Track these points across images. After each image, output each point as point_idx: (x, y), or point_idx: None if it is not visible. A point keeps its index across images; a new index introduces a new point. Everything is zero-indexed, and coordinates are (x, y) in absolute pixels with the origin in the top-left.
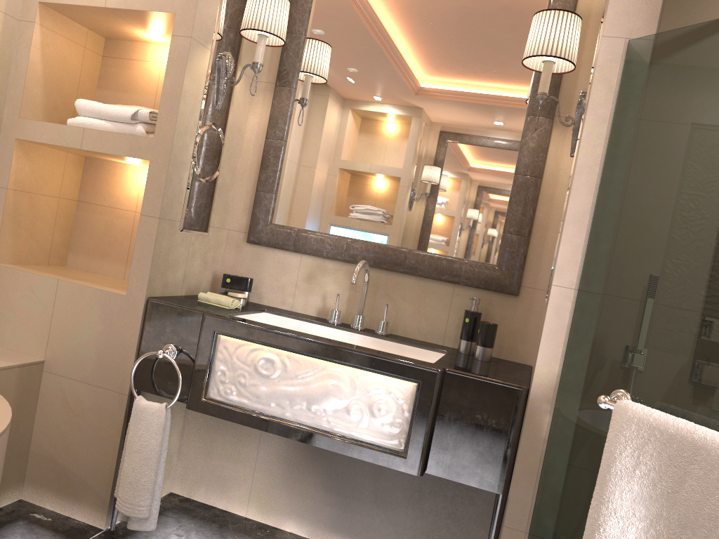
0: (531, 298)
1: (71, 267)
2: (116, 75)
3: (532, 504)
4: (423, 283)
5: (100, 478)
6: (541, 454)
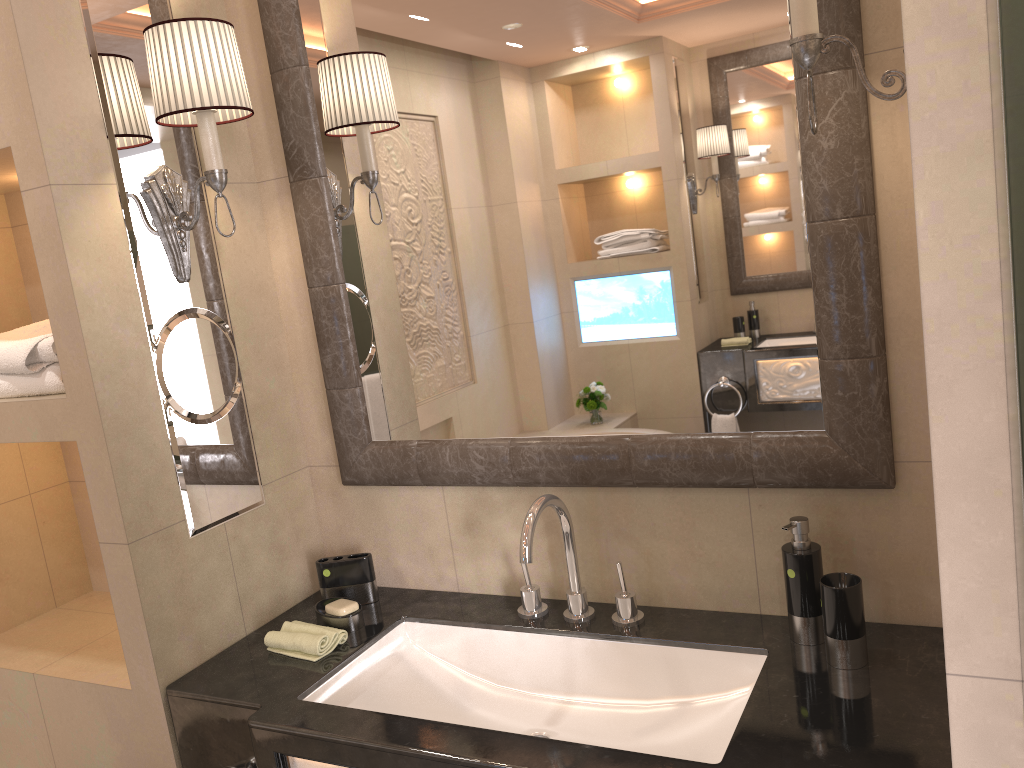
0: (926, 484)
1: (100, 592)
2: None
3: None
4: (683, 496)
5: None
6: None
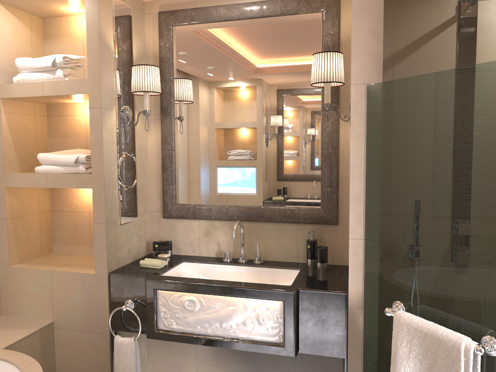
0: (346, 224)
1: (56, 253)
2: (59, 127)
3: (361, 369)
4: (278, 226)
5: None
6: (361, 339)
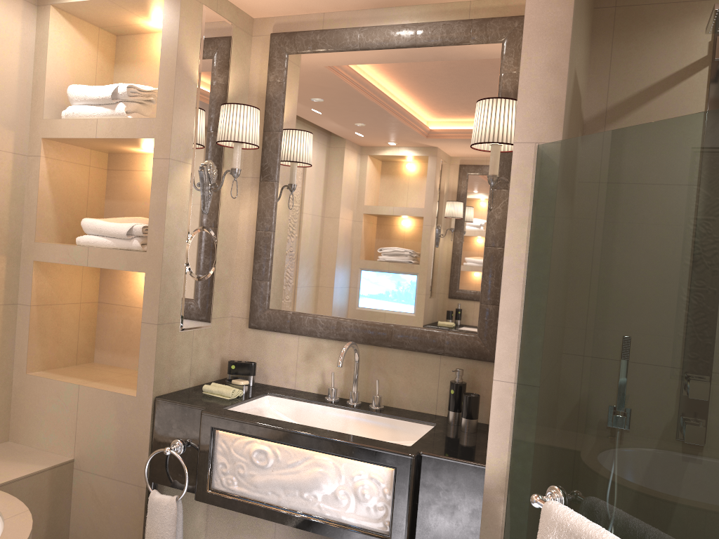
0: None
1: (98, 363)
2: (120, 185)
3: None
4: (412, 356)
5: None
6: None
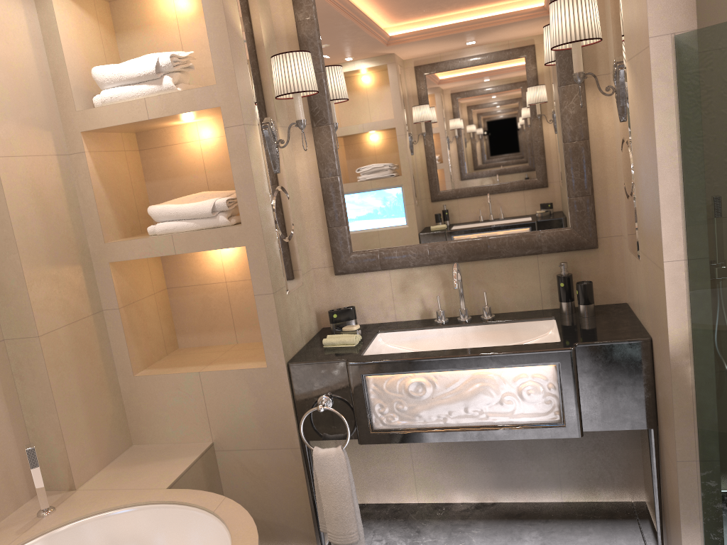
0: (609, 246)
1: (185, 348)
2: (160, 164)
3: (696, 438)
4: (508, 262)
5: (301, 520)
6: (692, 398)
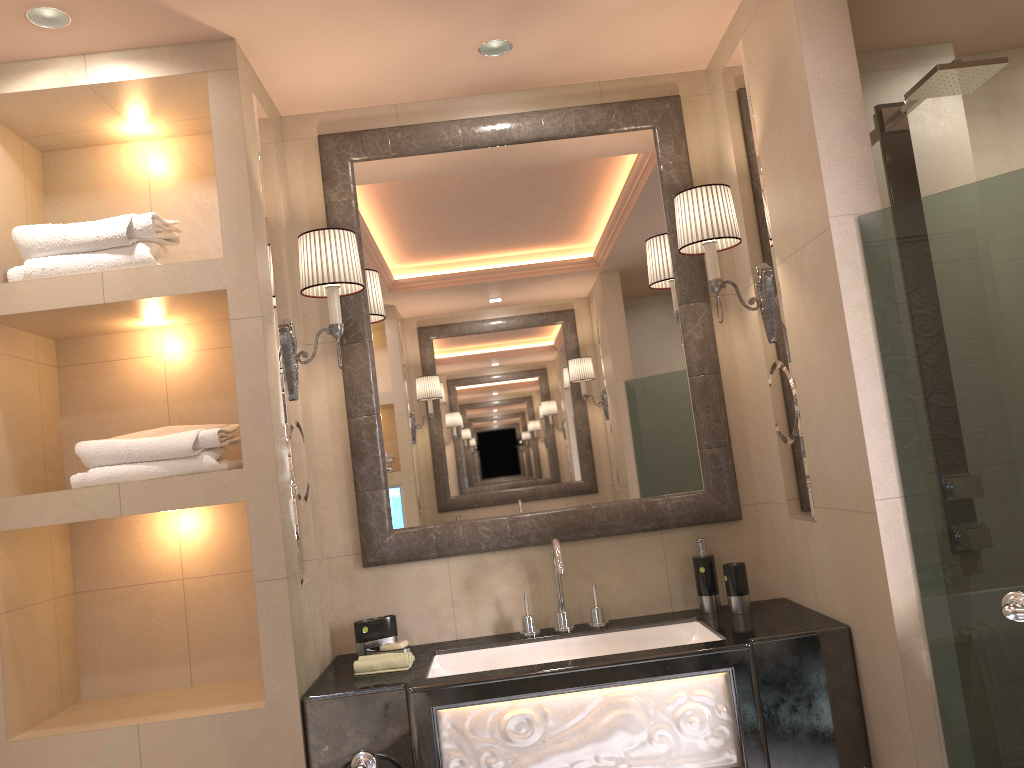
0: (755, 517)
1: (93, 699)
2: (91, 388)
3: (945, 761)
4: (622, 542)
5: None
6: (932, 698)
